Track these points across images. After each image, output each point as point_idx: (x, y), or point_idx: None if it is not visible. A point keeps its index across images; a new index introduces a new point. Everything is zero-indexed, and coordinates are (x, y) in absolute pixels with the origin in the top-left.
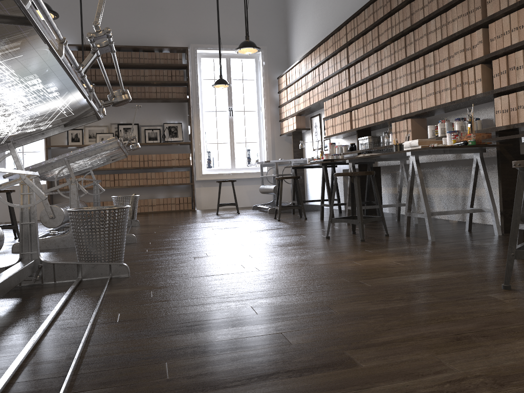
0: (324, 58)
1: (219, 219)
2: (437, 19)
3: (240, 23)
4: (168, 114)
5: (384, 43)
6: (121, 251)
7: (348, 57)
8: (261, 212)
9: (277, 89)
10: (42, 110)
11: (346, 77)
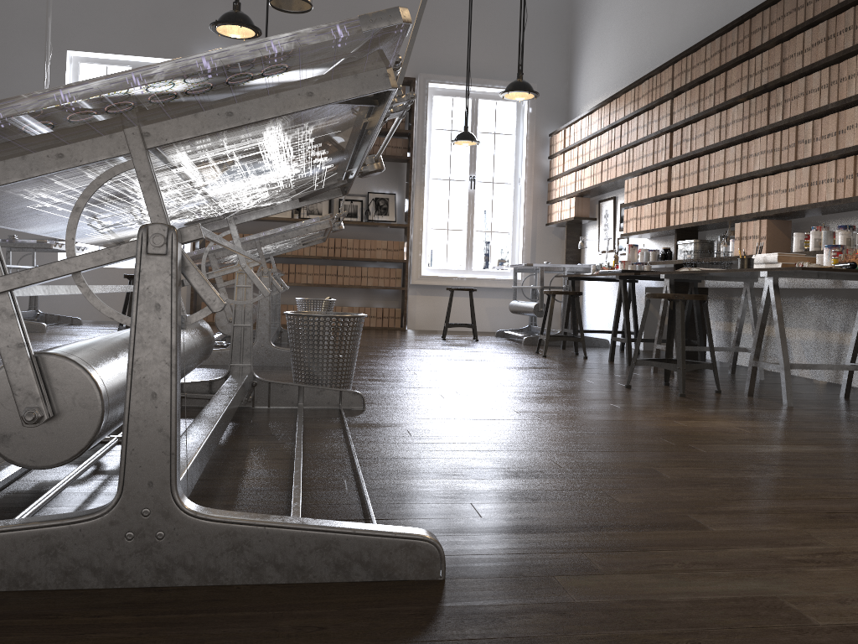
0: (632, 112)
1: (450, 346)
2: (823, 72)
3: (499, 45)
4: (376, 179)
5: (733, 99)
6: (351, 375)
7: (672, 114)
8: (510, 341)
9: (547, 152)
10: (295, 182)
11: (666, 145)
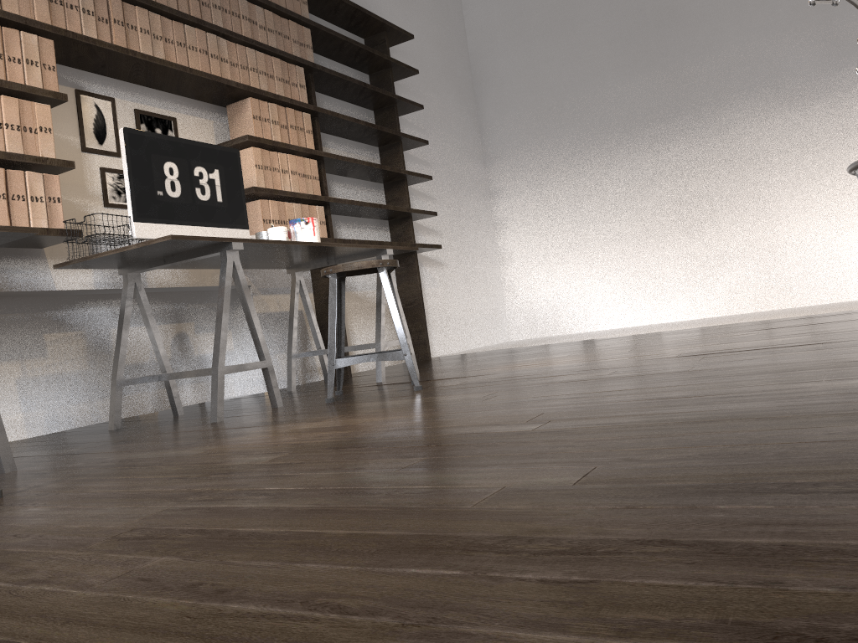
0: None
1: None
2: None
3: None
4: None
5: None
6: None
7: None
8: None
9: None
10: None
11: None
